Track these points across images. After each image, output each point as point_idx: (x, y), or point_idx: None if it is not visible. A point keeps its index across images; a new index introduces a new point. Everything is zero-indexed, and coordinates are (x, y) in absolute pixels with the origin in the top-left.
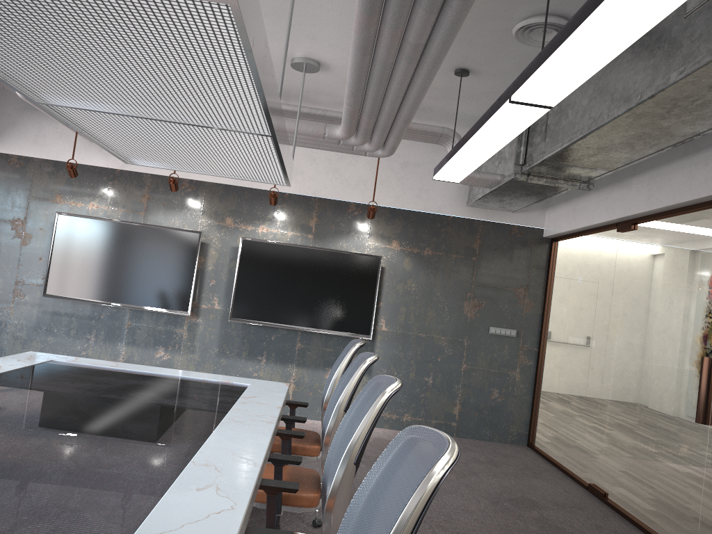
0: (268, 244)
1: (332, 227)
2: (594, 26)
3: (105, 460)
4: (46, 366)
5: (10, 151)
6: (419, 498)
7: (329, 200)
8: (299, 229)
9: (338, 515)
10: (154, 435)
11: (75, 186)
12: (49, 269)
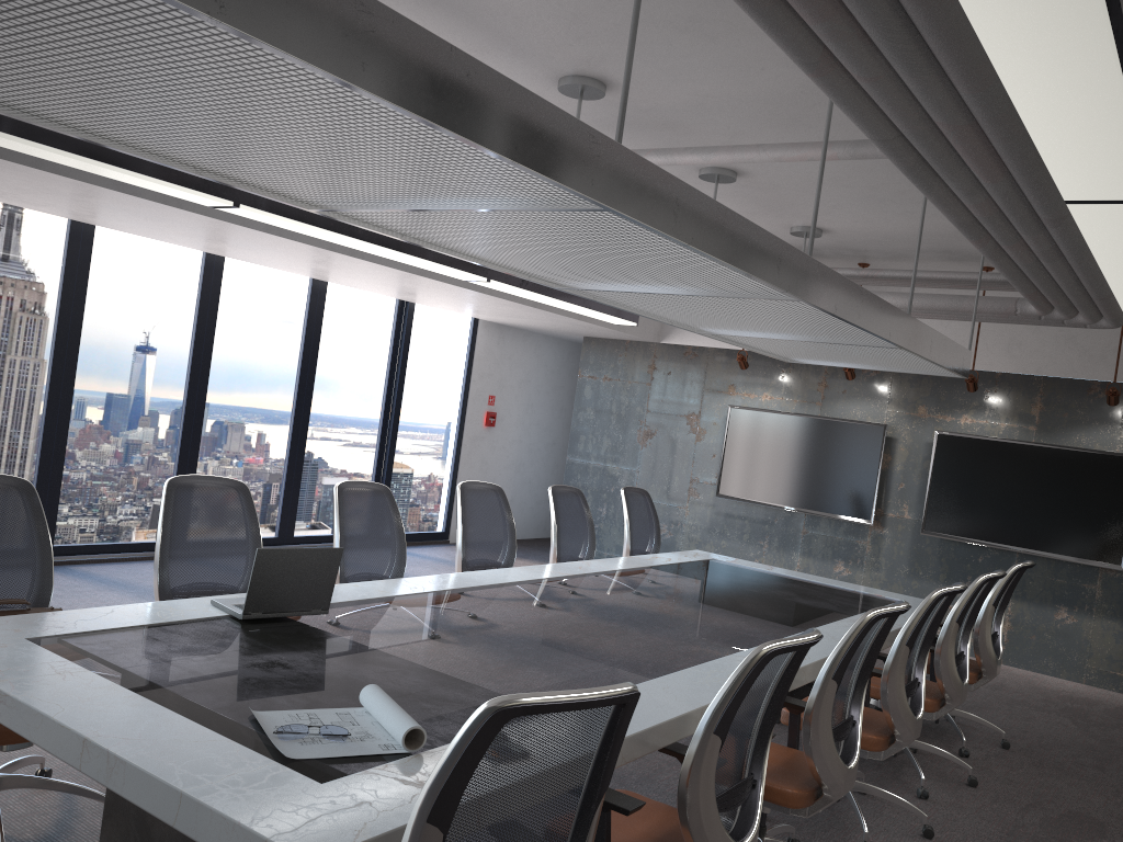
0: (971, 439)
1: (1064, 416)
2: (1115, 280)
3: (730, 623)
4: (707, 563)
5: (685, 342)
6: (856, 625)
7: (1059, 379)
8: (1016, 418)
9: (892, 683)
10: (775, 618)
11: (747, 376)
12: (721, 467)
